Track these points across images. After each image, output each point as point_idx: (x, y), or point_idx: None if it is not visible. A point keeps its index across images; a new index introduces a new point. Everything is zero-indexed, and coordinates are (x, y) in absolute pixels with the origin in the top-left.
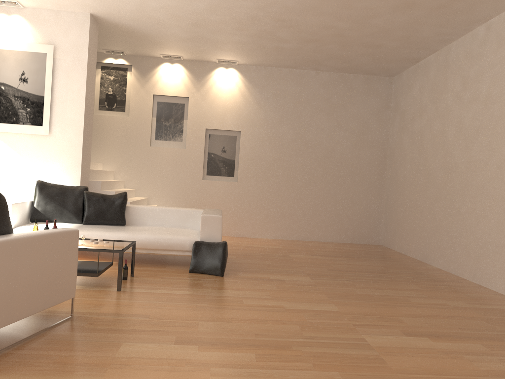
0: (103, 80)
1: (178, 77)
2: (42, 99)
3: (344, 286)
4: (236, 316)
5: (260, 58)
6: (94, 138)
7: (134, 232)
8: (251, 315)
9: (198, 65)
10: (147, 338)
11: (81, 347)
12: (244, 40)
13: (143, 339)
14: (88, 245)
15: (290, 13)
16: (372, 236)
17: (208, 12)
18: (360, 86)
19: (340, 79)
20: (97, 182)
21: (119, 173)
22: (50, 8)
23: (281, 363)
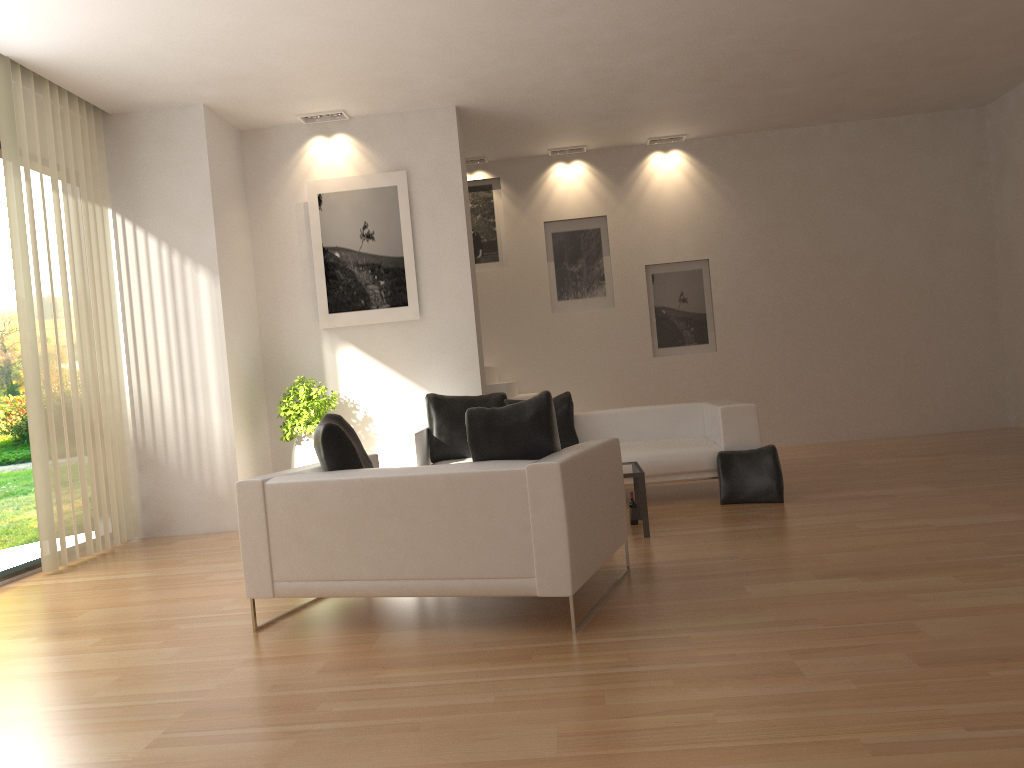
0: None
1: (582, 183)
2: (401, 263)
3: (1006, 489)
4: (869, 542)
5: (730, 122)
6: None
7: None
8: (891, 539)
9: (613, 156)
10: (769, 578)
11: (692, 595)
12: (710, 97)
13: (765, 579)
14: None
15: (808, 37)
16: (991, 413)
17: (660, 64)
18: (922, 135)
19: (880, 131)
20: (499, 386)
21: (506, 369)
22: (391, 111)
23: (1004, 581)
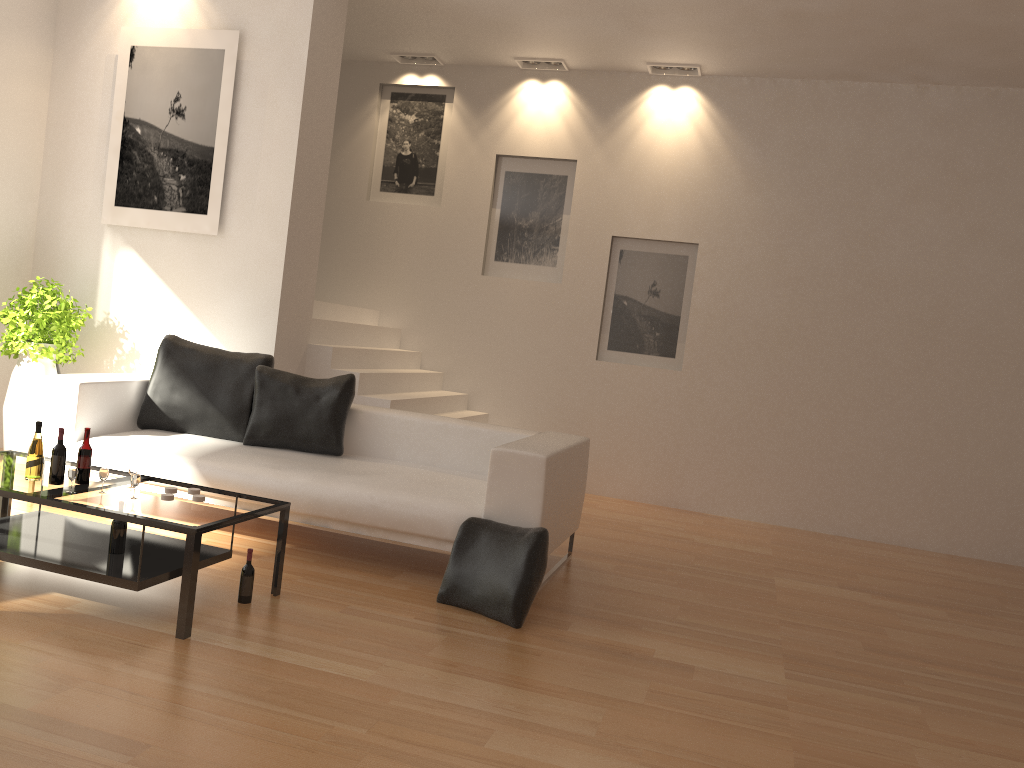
0: (393, 125)
1: (555, 112)
2: (210, 155)
3: (886, 725)
4: None
5: (755, 53)
6: (366, 254)
7: (333, 476)
8: None
9: (603, 83)
10: None
11: None
12: None
13: None
14: (139, 502)
15: None
16: None
17: None
18: None
19: (988, 105)
20: (324, 349)
21: (412, 334)
22: None
23: None
